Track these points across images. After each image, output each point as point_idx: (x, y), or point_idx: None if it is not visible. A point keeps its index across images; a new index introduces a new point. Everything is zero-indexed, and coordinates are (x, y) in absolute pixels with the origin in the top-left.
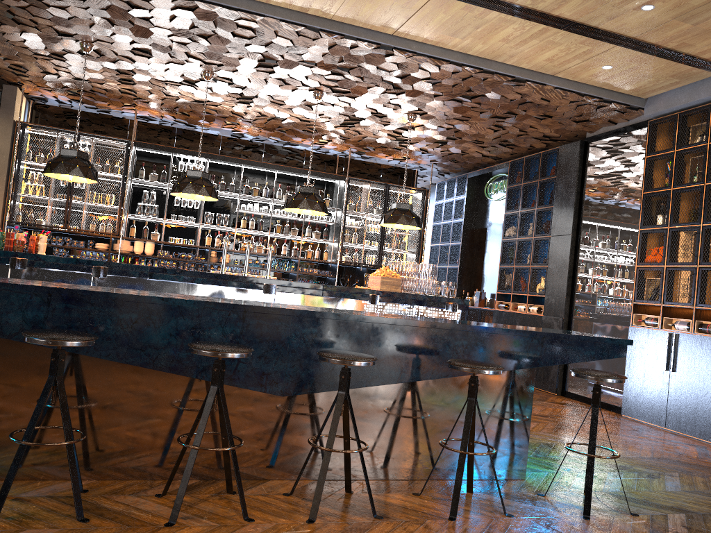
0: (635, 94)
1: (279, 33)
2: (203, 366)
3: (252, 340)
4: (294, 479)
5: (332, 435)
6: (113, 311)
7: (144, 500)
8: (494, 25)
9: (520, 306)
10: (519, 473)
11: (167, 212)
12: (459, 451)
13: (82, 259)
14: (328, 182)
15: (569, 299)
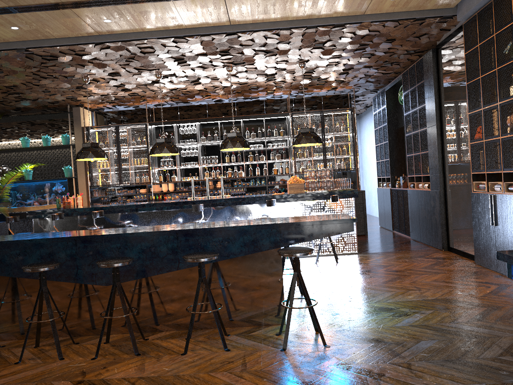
0: (442, 7)
1: (165, 45)
2: (59, 273)
3: (83, 255)
4: (125, 333)
5: (108, 308)
6: (7, 250)
7: (24, 350)
8: (282, 0)
9: (419, 184)
10: (280, 320)
11: (181, 161)
12: (189, 311)
13: (97, 207)
14: (282, 118)
15: (442, 175)
